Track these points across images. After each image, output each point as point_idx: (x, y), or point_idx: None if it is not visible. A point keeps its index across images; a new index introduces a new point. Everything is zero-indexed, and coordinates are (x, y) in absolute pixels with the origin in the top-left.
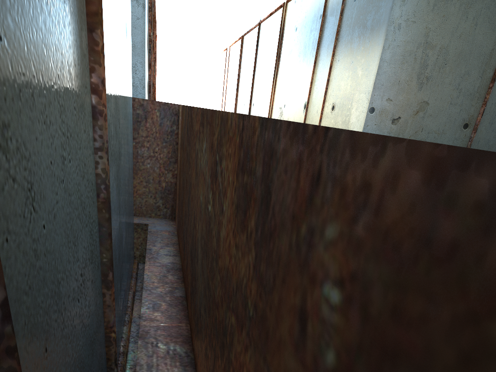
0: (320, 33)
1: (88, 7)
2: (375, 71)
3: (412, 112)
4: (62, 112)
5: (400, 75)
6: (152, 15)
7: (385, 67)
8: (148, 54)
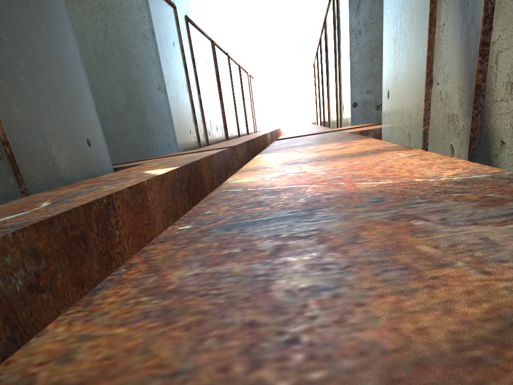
0: (335, 45)
1: (13, 169)
2: (349, 73)
3: None
4: None
5: (373, 68)
6: (216, 74)
7: (357, 67)
8: (190, 115)
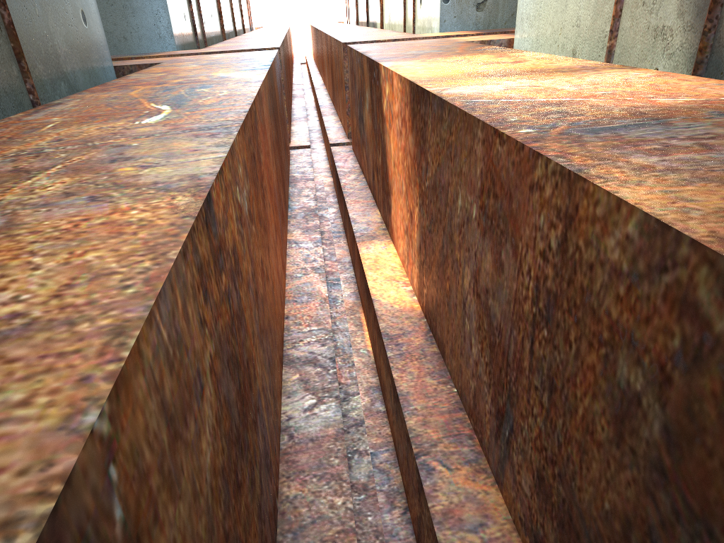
0: None
1: (15, 51)
2: None
3: None
4: (3, 111)
5: None
6: None
7: None
8: None
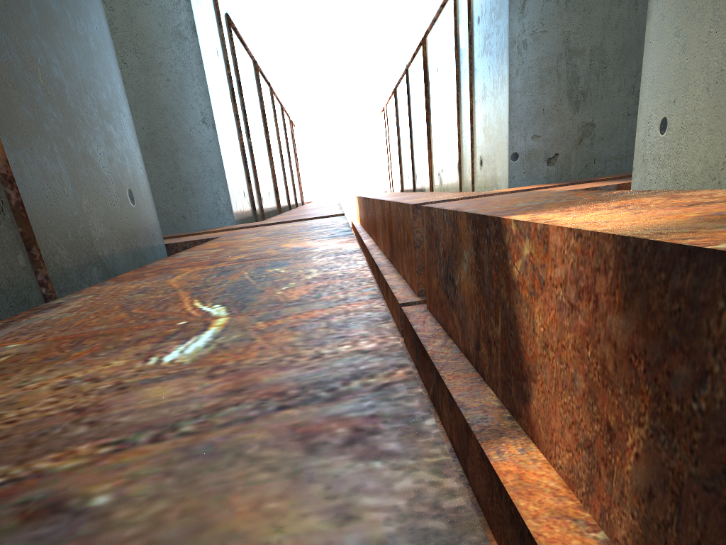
0: (457, 70)
1: (23, 236)
2: (507, 108)
3: (573, 142)
4: None
5: (543, 101)
6: (262, 111)
7: (519, 98)
8: (242, 169)
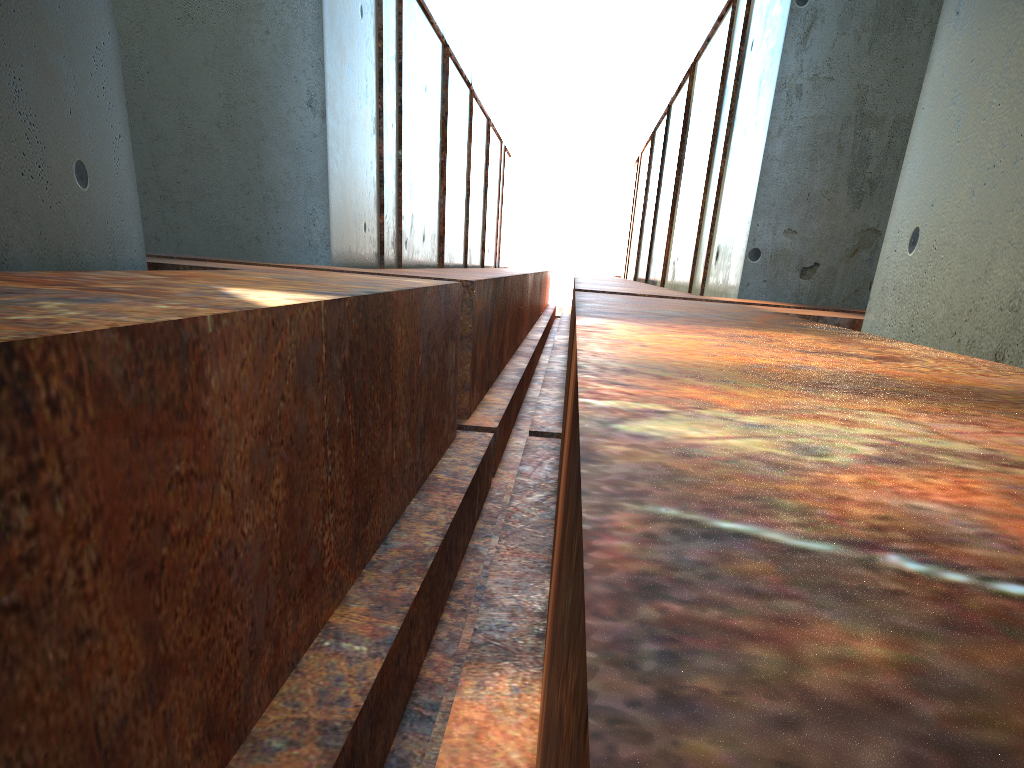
0: (717, 116)
1: None
2: (757, 180)
3: (844, 252)
4: None
5: (811, 182)
6: (441, 118)
7: (776, 169)
8: (372, 190)
